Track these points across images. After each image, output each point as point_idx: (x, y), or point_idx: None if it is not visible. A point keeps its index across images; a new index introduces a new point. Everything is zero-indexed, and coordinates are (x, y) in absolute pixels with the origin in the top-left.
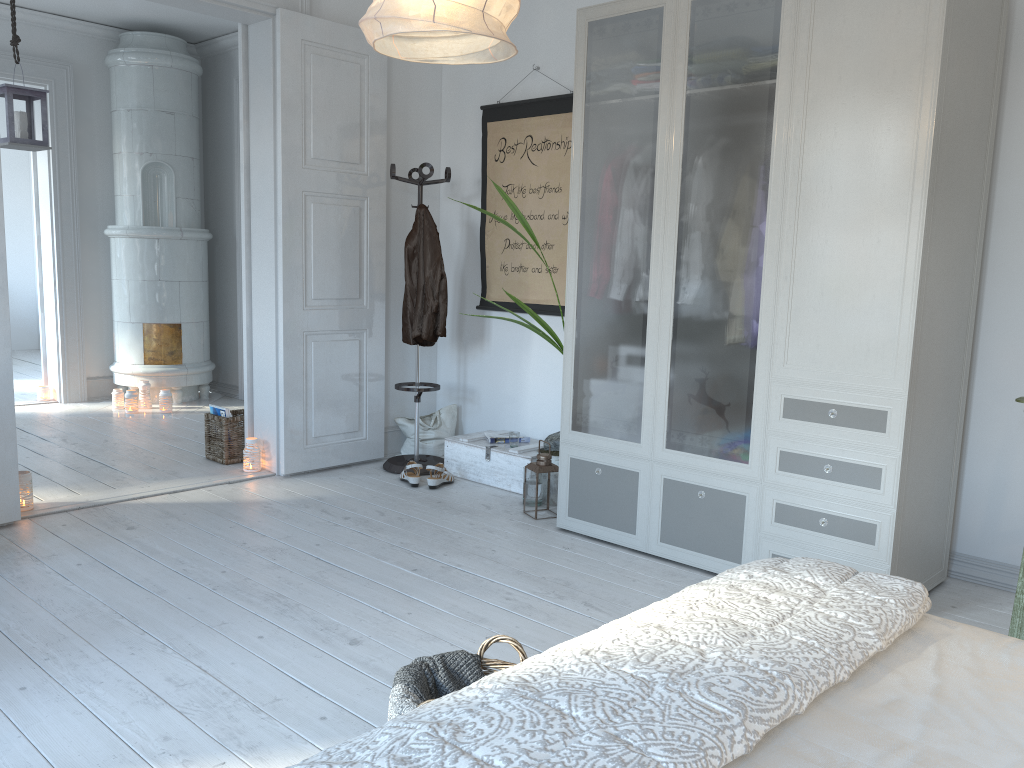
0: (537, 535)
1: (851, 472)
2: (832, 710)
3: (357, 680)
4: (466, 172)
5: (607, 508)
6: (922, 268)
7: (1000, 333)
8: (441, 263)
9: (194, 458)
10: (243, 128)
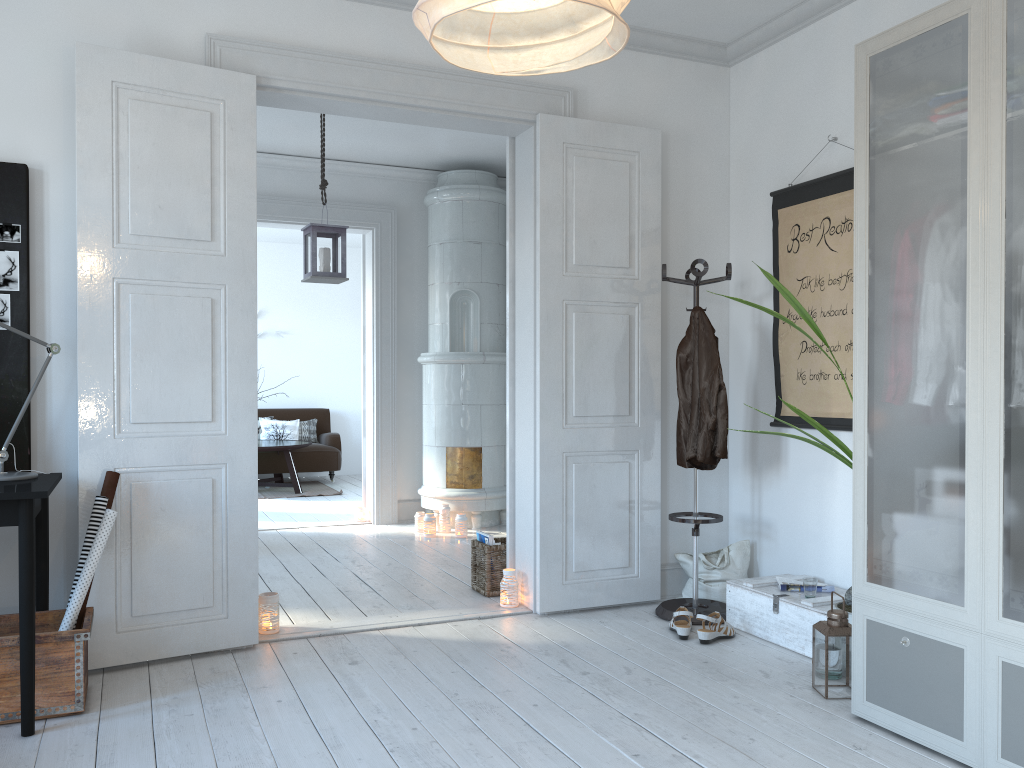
0: (821, 723)
1: None
2: None
3: None
4: (757, 269)
5: (920, 696)
6: None
7: None
8: (719, 372)
9: (460, 587)
10: (509, 241)
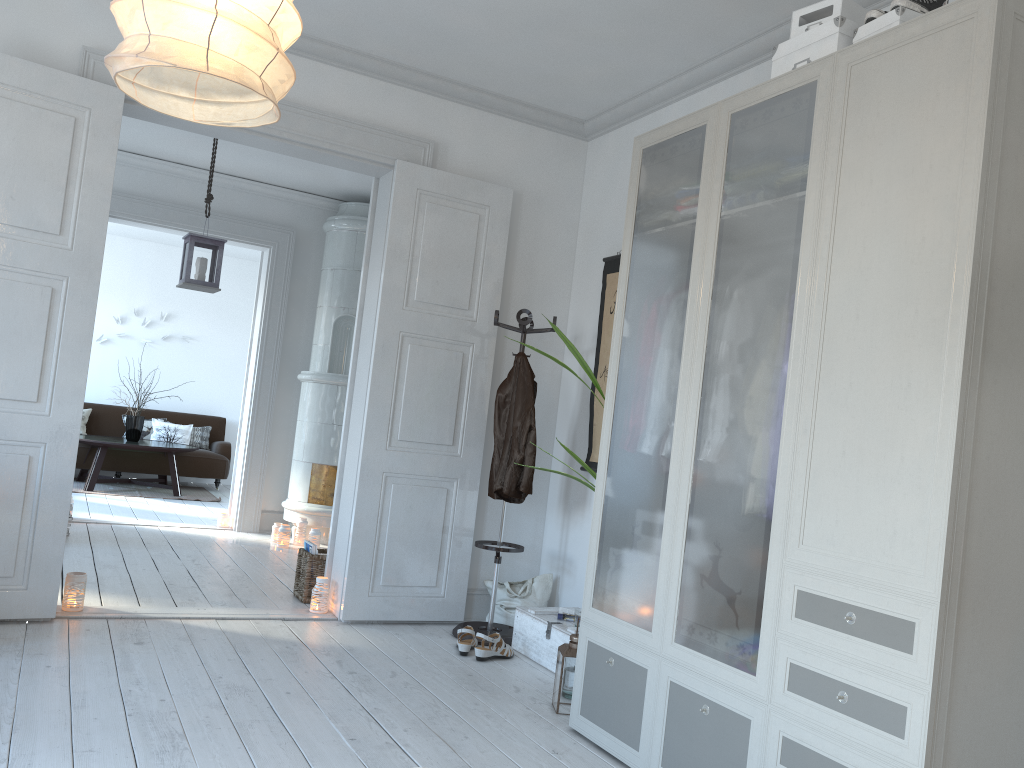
0: (537, 731)
1: (870, 707)
2: None
3: None
4: (588, 325)
5: (615, 711)
6: (963, 422)
7: None
8: (531, 414)
9: (282, 592)
10: (363, 272)
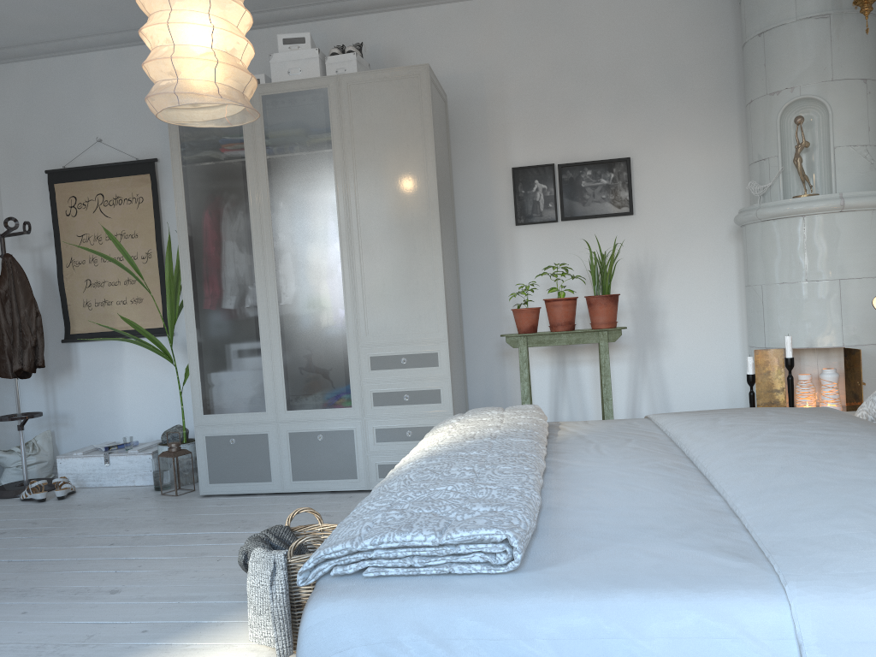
0: (189, 503)
1: (422, 396)
2: (554, 443)
3: (145, 607)
4: (34, 226)
5: (244, 468)
6: (443, 262)
7: (473, 304)
8: (35, 303)
9: None
10: None
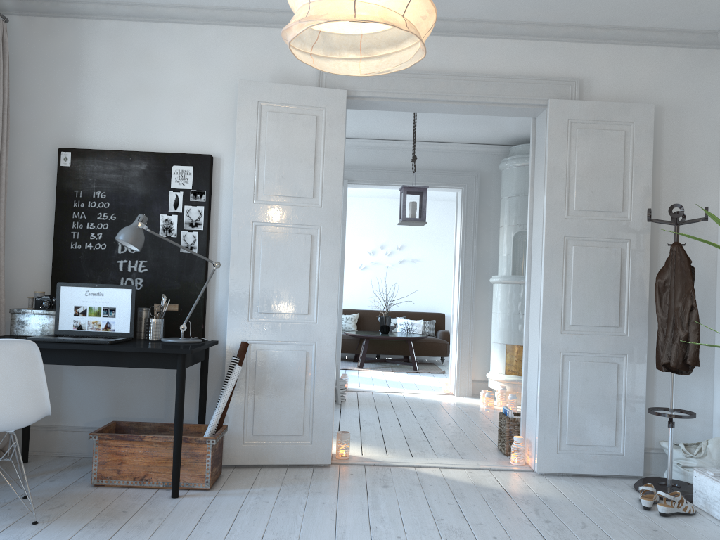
0: None
1: None
2: None
3: None
4: None
5: None
6: None
7: None
8: (691, 295)
9: (489, 446)
10: (529, 193)
